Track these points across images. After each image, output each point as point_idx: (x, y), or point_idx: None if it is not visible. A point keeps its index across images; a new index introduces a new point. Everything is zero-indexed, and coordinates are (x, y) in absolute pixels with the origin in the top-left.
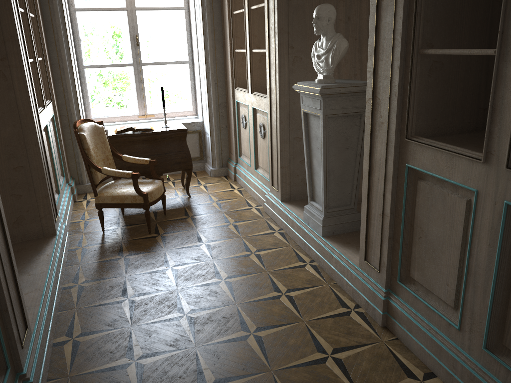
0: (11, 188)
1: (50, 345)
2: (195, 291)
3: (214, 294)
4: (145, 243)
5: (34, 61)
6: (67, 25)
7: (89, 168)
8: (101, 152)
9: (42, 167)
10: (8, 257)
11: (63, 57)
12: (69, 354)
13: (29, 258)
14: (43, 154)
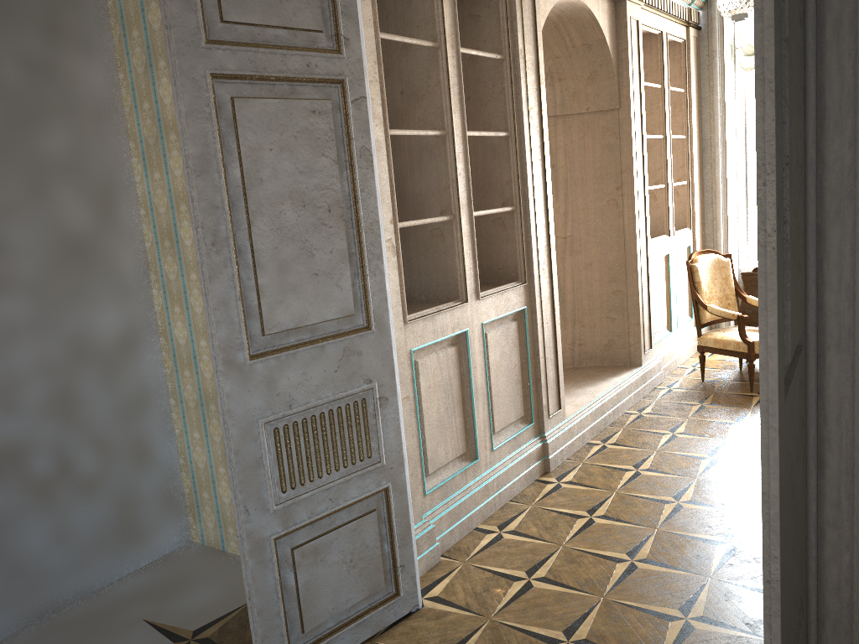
0: (607, 311)
1: (582, 440)
2: (743, 446)
3: (759, 453)
4: (737, 398)
5: (666, 186)
6: (731, 141)
7: (696, 304)
8: (718, 289)
9: (637, 294)
10: (554, 345)
11: (716, 179)
12: (593, 451)
13: (604, 377)
14: (644, 281)
